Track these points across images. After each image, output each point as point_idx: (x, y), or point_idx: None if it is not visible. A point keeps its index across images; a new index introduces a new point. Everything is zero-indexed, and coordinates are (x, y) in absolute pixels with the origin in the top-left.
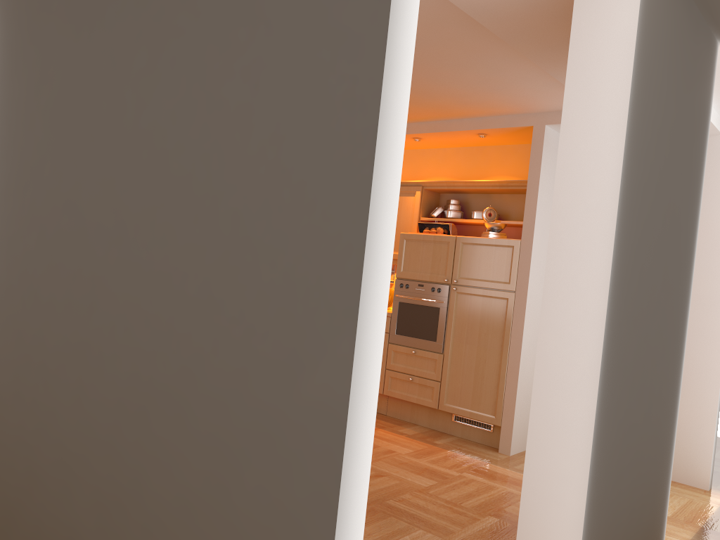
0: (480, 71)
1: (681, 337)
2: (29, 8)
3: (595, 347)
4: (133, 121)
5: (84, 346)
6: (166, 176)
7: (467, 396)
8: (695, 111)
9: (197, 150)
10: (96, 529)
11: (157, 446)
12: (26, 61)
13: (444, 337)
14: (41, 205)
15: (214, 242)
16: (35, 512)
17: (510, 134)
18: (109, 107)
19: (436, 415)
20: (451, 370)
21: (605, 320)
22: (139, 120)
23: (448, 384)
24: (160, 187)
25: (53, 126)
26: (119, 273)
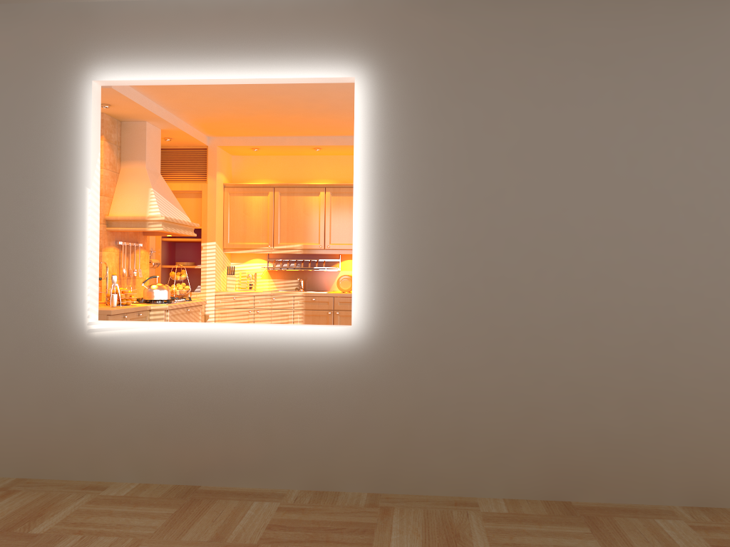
0: None
1: None
2: (452, 72)
3: None
4: (626, 171)
5: (590, 312)
6: (669, 205)
7: None
8: None
9: (697, 191)
10: (628, 418)
11: (685, 354)
12: (455, 113)
13: None
14: (505, 223)
15: (721, 240)
16: (543, 433)
17: None
18: (594, 159)
19: None
20: None
21: None
22: (633, 170)
23: None
24: (664, 211)
25: (513, 166)
26: (627, 263)
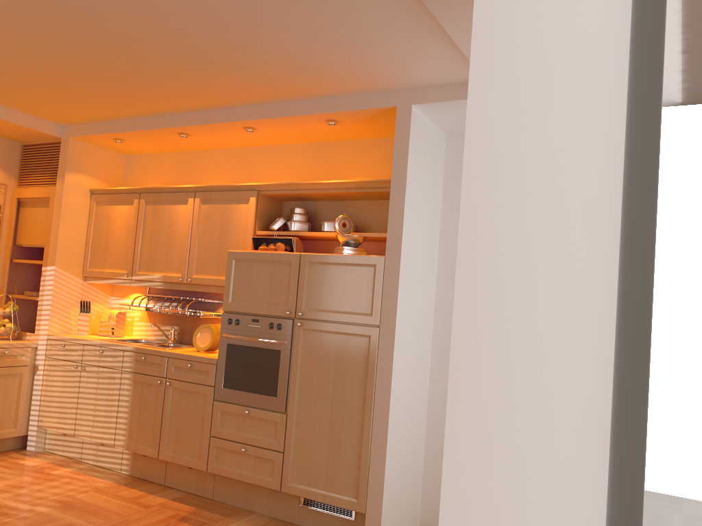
0: (322, 6)
1: (647, 401)
2: None
3: (589, 491)
4: None
5: None
6: None
7: (320, 472)
8: (661, 31)
9: None
10: None
11: None
12: None
13: (288, 390)
14: None
15: None
16: None
17: (368, 121)
18: None
19: (279, 497)
20: (297, 435)
21: (611, 422)
22: None
23: (294, 456)
24: None
25: None
26: None
